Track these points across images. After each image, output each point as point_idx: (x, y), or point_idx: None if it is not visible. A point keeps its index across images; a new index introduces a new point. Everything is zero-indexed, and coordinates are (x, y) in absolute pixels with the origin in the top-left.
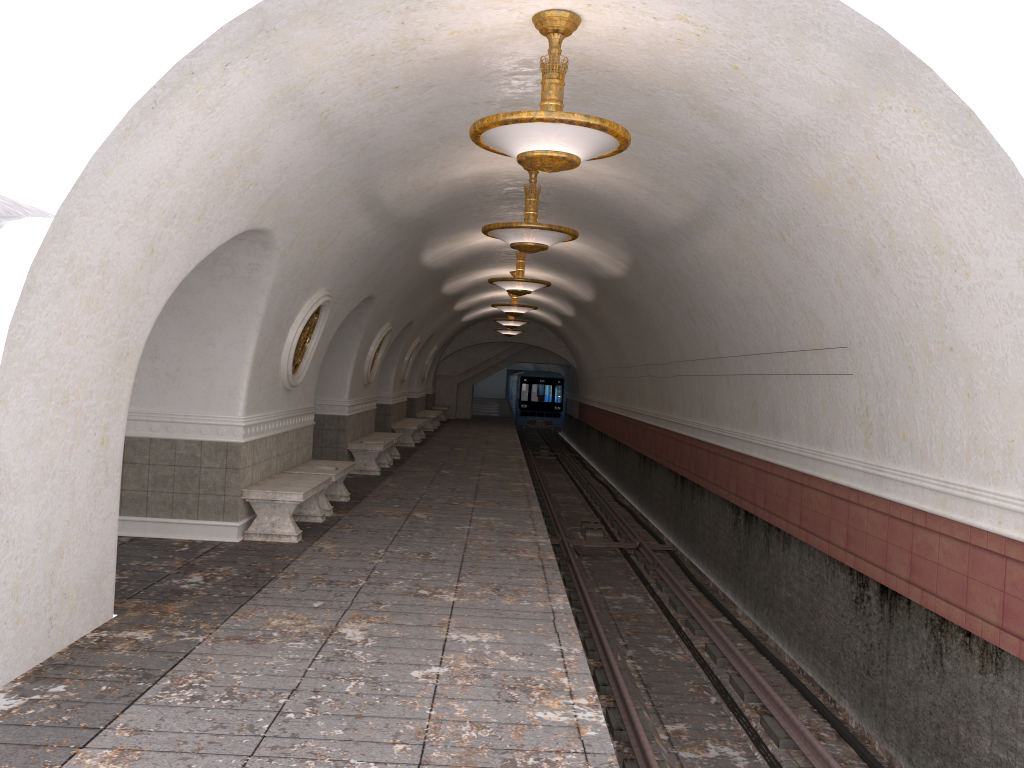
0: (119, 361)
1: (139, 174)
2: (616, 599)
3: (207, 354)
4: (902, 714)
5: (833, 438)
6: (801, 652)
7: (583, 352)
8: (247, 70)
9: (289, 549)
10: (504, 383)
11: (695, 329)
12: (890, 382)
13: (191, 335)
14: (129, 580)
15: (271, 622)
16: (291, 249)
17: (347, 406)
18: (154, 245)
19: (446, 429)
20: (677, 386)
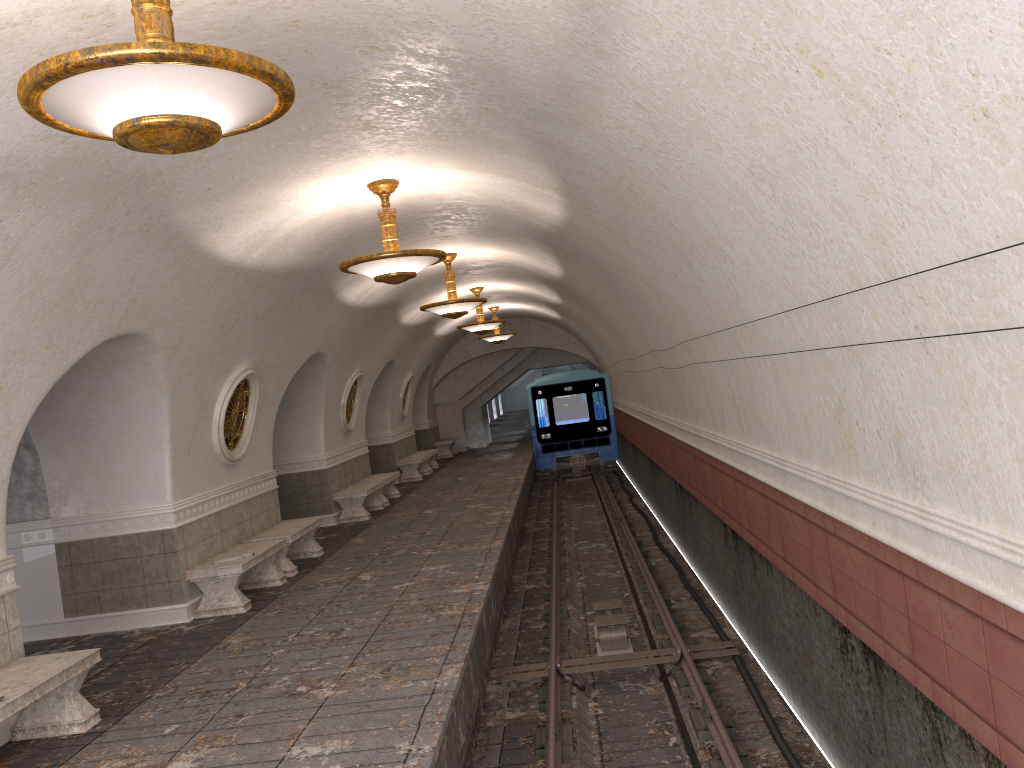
0: None
1: None
2: None
3: None
4: None
5: None
6: None
7: (594, 345)
8: None
9: None
10: None
11: (695, 278)
12: None
13: None
14: None
15: None
16: None
17: (172, 513)
18: None
19: (441, 472)
20: (696, 380)
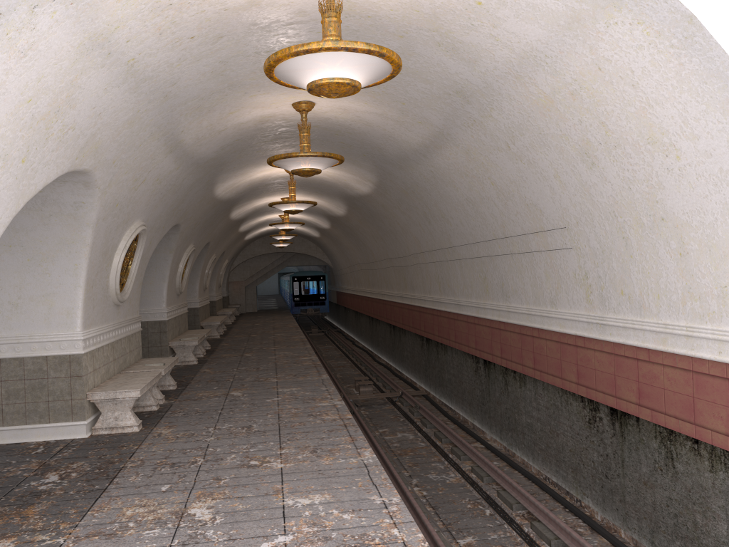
0: None
1: None
2: (393, 438)
3: (44, 282)
4: (641, 507)
5: (557, 299)
6: (544, 464)
7: (337, 254)
8: (55, 14)
9: (133, 438)
10: (277, 283)
11: (430, 227)
12: (606, 251)
13: (28, 267)
14: None
15: (126, 512)
16: (110, 187)
17: (166, 312)
18: None
19: (241, 321)
20: (417, 272)
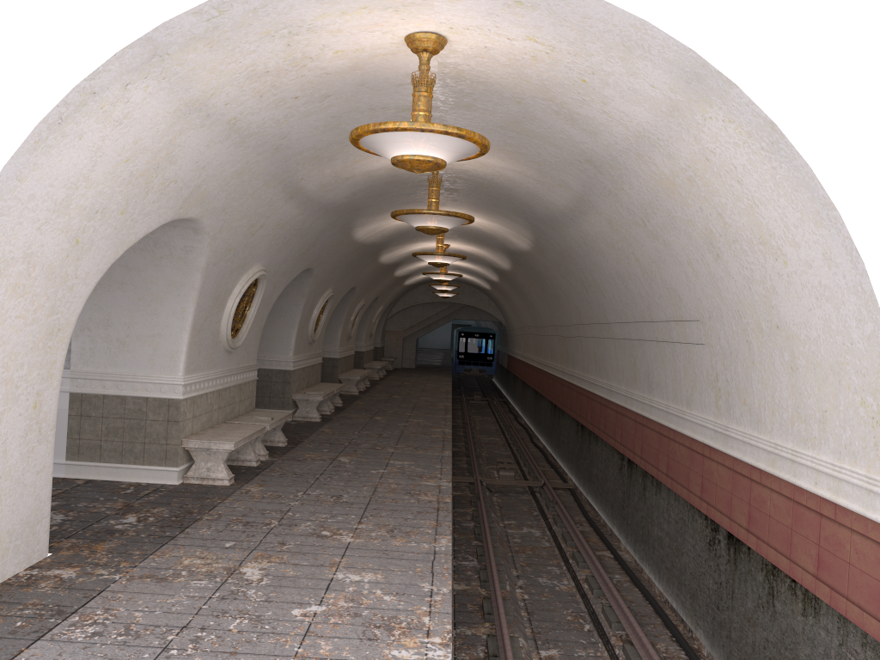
0: (50, 336)
1: (55, 179)
2: (517, 533)
3: (152, 323)
4: (743, 647)
5: (692, 399)
6: (668, 585)
7: (509, 312)
8: (148, 88)
9: (220, 491)
10: (449, 336)
11: (588, 297)
12: (733, 353)
13: (138, 306)
14: (72, 520)
15: (183, 561)
16: (221, 233)
17: (292, 362)
18: (79, 237)
19: (390, 378)
20: (578, 345)
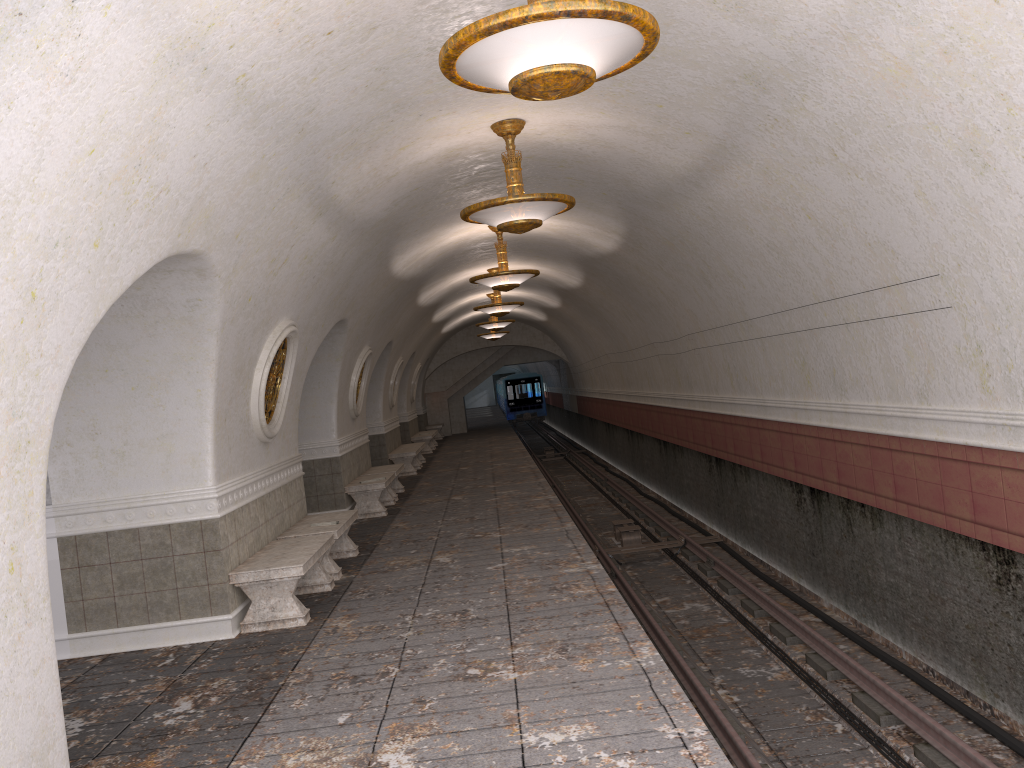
0: (16, 454)
1: None
2: (679, 612)
3: (158, 419)
4: None
5: (929, 389)
6: (923, 647)
7: (573, 343)
8: (109, 10)
9: (297, 637)
10: (492, 389)
11: (711, 293)
12: (1014, 307)
13: (134, 399)
14: (98, 725)
15: (286, 762)
16: (236, 274)
17: (337, 446)
18: (34, 288)
19: (445, 448)
20: (695, 361)
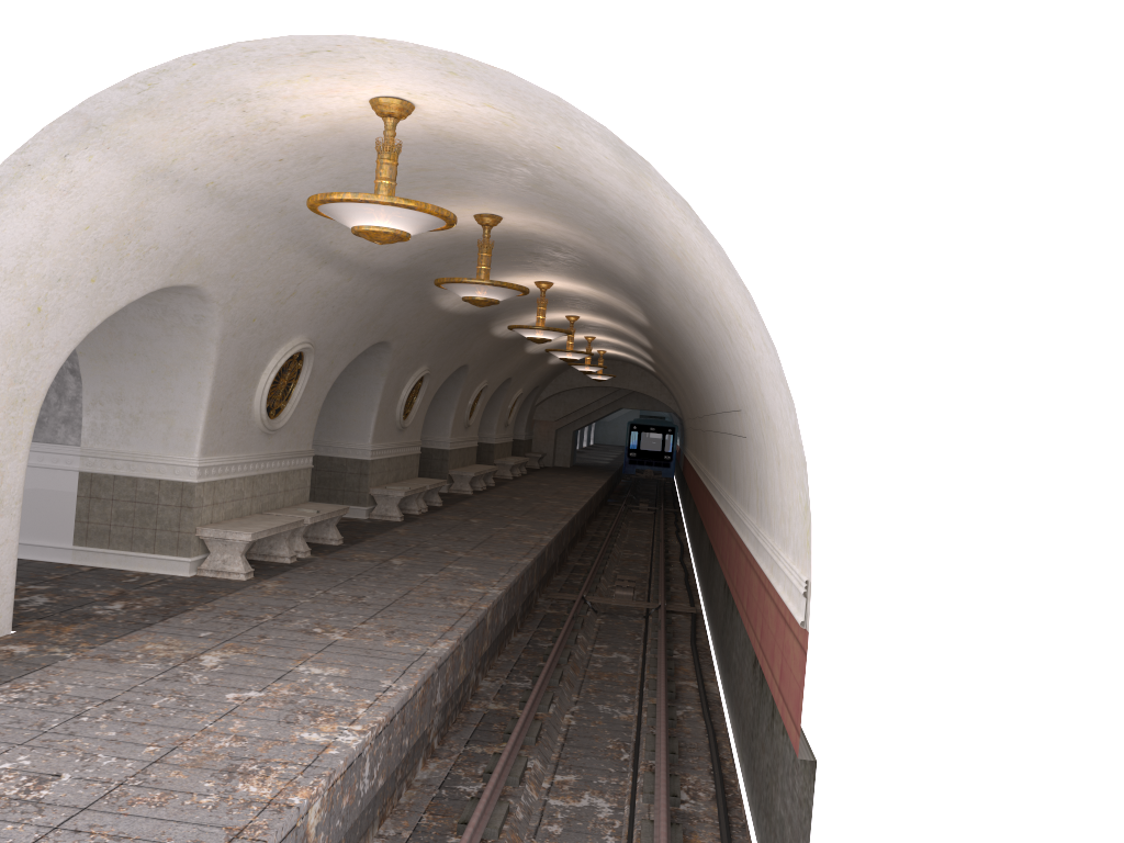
0: (13, 406)
1: (0, 248)
2: (603, 658)
3: (167, 398)
4: (758, 776)
5: (749, 501)
6: (734, 717)
7: (678, 400)
8: (92, 158)
9: (231, 585)
10: None
11: (702, 383)
12: (760, 447)
13: (152, 380)
14: (54, 604)
15: (146, 646)
16: (236, 301)
17: (370, 450)
18: (41, 305)
19: (528, 477)
20: (710, 441)
